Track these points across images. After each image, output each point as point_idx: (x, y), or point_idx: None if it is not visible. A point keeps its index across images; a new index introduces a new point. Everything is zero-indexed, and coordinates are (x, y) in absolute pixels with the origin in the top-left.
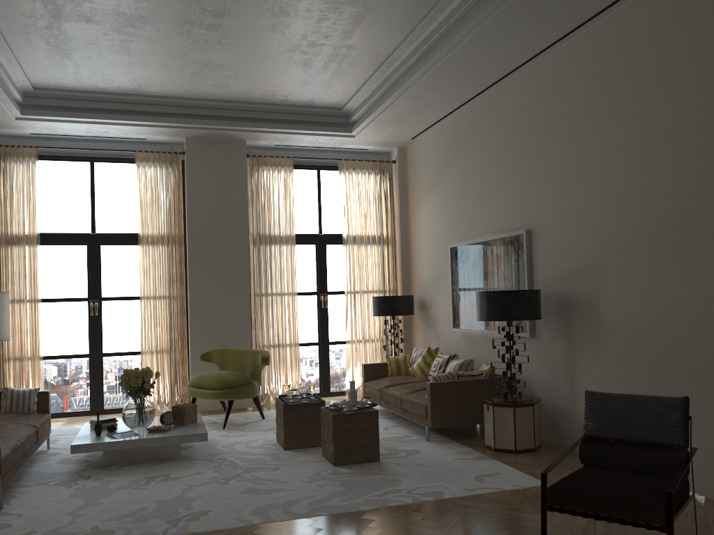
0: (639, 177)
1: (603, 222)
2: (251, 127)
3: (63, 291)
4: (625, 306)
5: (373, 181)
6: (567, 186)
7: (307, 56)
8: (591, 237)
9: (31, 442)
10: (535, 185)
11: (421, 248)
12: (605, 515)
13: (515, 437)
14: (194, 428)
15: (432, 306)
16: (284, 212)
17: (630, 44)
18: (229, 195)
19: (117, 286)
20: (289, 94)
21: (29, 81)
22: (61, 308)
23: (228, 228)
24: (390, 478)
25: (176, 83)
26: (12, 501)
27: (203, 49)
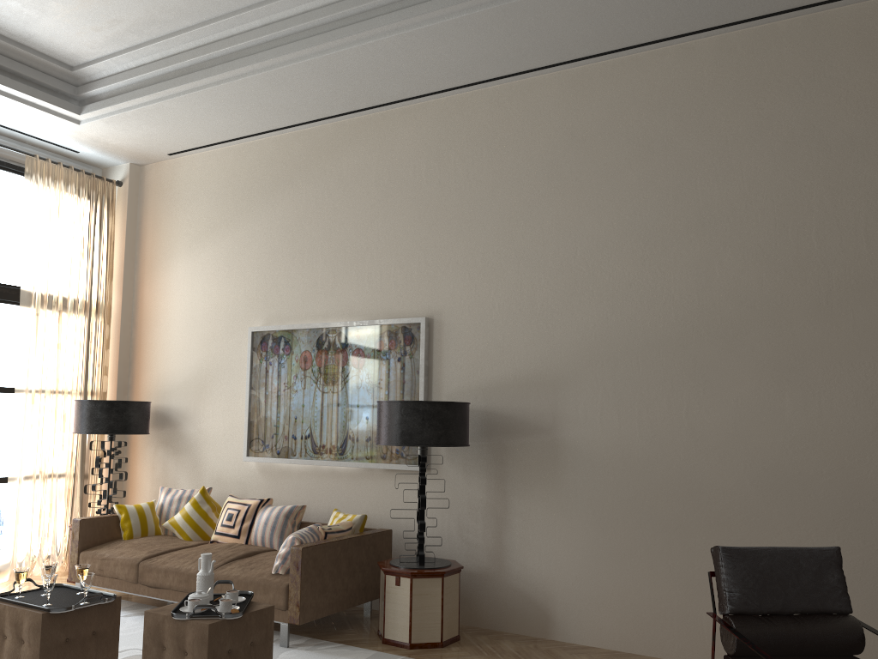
0: (638, 270)
1: (573, 320)
2: None
3: None
4: (606, 431)
5: (83, 206)
6: (508, 266)
7: None
8: (550, 338)
9: None
10: (445, 258)
11: (168, 327)
12: None
13: (442, 622)
14: None
15: (188, 421)
16: None
17: (633, 105)
18: None
19: None
20: (1, 4)
21: None
22: None
23: None
24: None
25: None
26: None
27: None
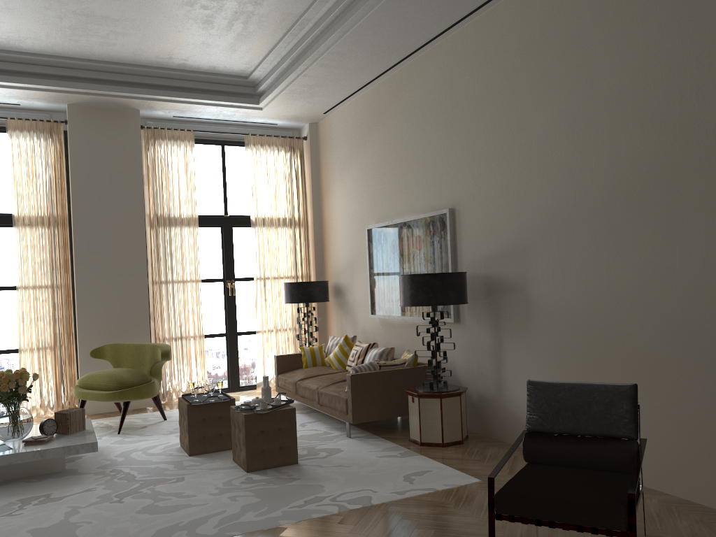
0: (571, 151)
1: (532, 199)
2: (145, 94)
3: None
4: (556, 288)
5: (283, 159)
6: (493, 161)
7: (208, 11)
8: (520, 216)
9: None
10: (458, 161)
11: (335, 230)
12: (561, 522)
13: (442, 429)
14: (82, 437)
15: (348, 291)
16: (185, 191)
17: (561, 8)
18: (121, 171)
19: None
20: (188, 57)
21: None
22: None
23: (120, 208)
24: (311, 483)
25: (53, 38)
26: None
27: None
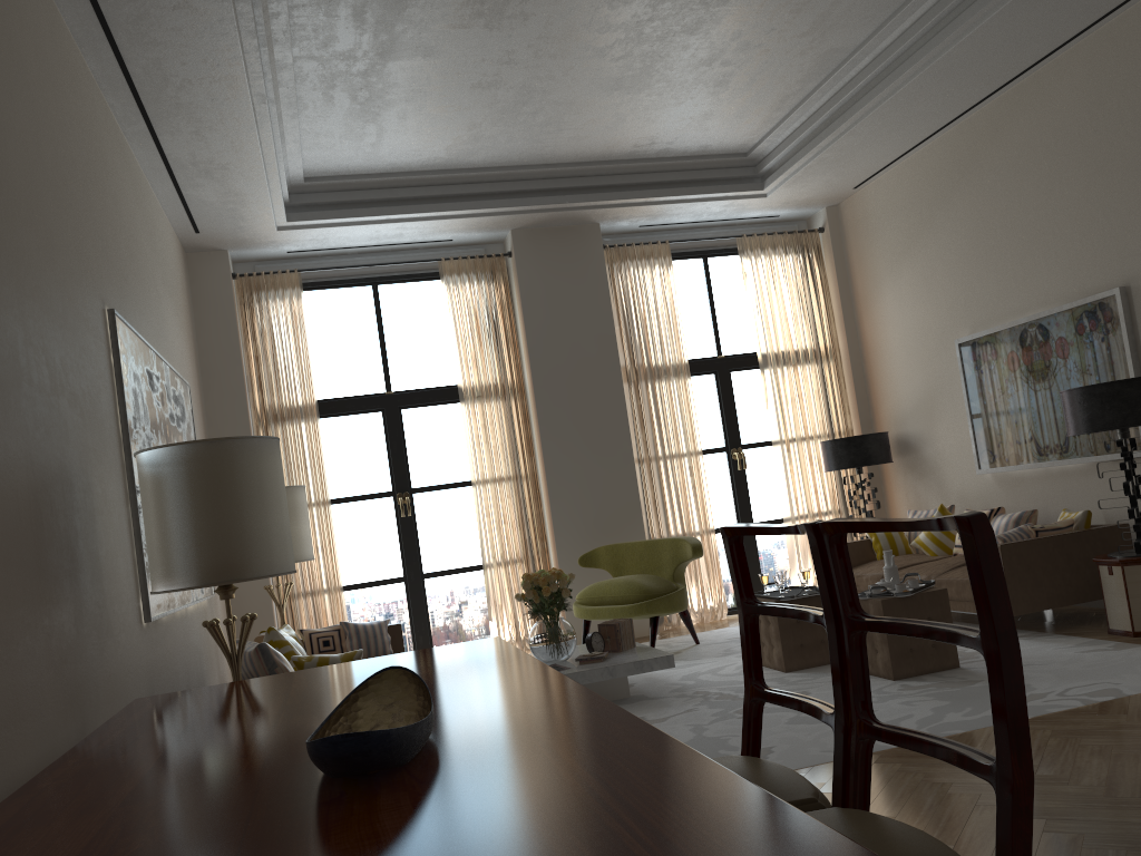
0: None
1: None
2: (615, 200)
3: (355, 485)
4: None
5: (793, 264)
6: None
7: (729, 68)
8: None
9: None
10: (1128, 215)
11: (890, 356)
12: None
13: None
14: (644, 652)
15: (925, 443)
16: (667, 328)
17: None
18: (585, 310)
19: (432, 469)
20: (676, 139)
21: (302, 167)
22: (356, 511)
23: (589, 360)
24: None
25: (513, 142)
26: None
27: (576, 79)
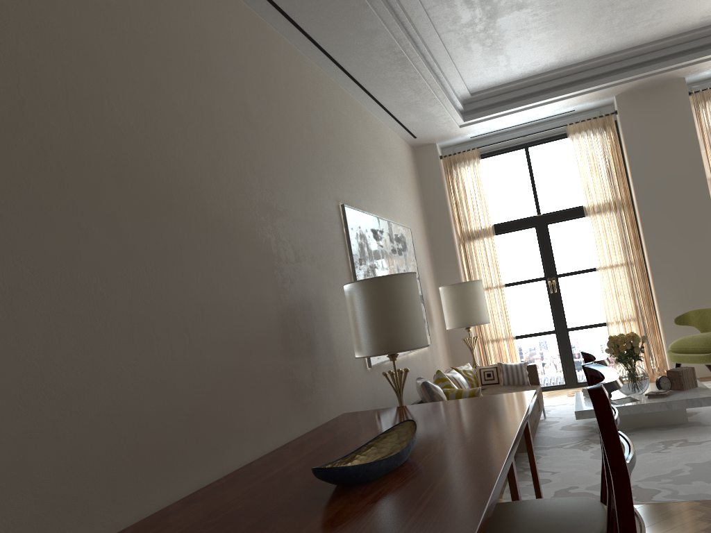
0: None
1: None
2: (691, 60)
3: (521, 274)
4: None
5: None
6: None
7: None
8: None
9: (536, 409)
10: None
11: None
12: None
13: None
14: (699, 392)
15: None
16: None
17: None
18: (675, 142)
19: (570, 261)
20: None
21: (467, 88)
22: (522, 290)
23: (680, 178)
24: None
25: (602, 40)
26: (538, 460)
27: None
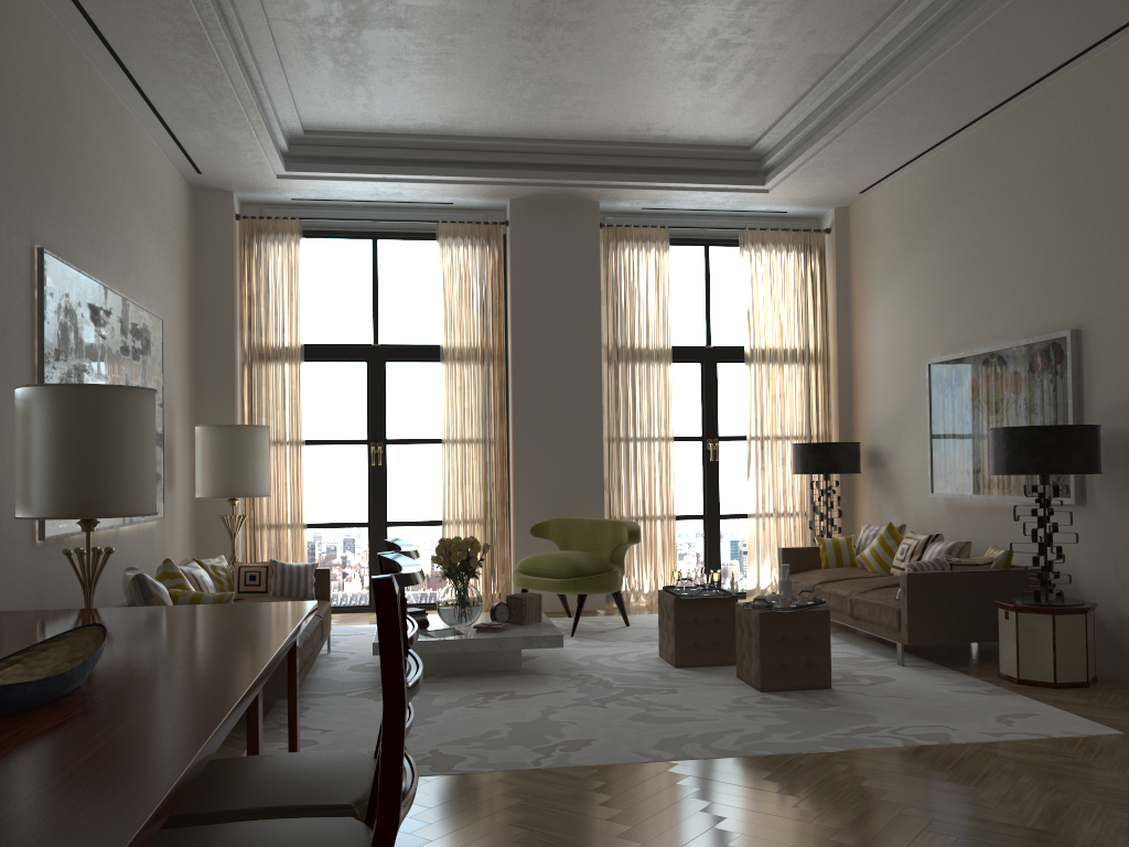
0: None
1: None
2: (610, 181)
3: (333, 429)
4: None
5: (794, 262)
6: None
7: (712, 64)
8: None
9: (317, 636)
10: (1089, 257)
11: (873, 367)
12: None
13: (1055, 662)
14: (541, 629)
15: (892, 459)
16: (655, 312)
17: None
18: (573, 286)
19: (408, 423)
20: (673, 127)
21: (300, 120)
22: (331, 455)
23: (571, 336)
24: (856, 712)
25: (505, 115)
26: (306, 713)
27: (556, 61)
